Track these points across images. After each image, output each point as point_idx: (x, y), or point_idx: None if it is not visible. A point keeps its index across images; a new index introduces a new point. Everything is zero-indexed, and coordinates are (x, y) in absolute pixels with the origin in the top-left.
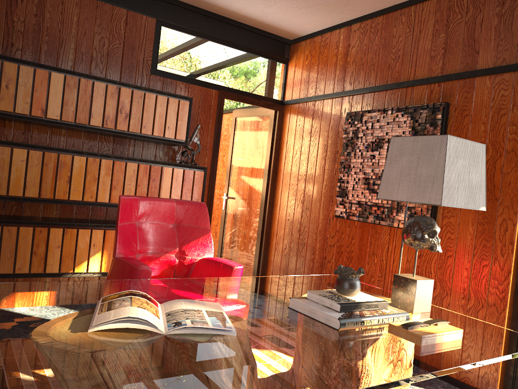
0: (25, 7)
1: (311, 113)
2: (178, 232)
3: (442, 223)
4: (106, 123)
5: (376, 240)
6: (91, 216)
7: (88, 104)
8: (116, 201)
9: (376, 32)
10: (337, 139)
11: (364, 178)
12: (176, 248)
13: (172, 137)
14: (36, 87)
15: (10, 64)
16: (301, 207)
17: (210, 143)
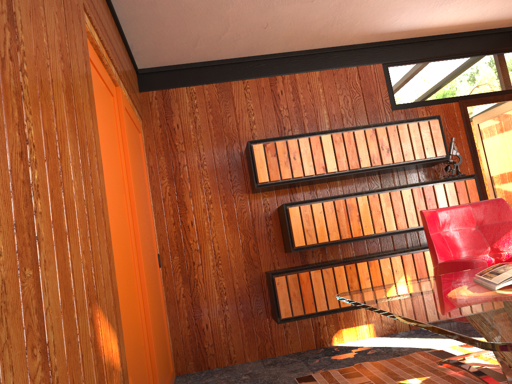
0: (284, 97)
1: None
2: (483, 232)
3: None
4: (374, 162)
5: None
6: (381, 248)
7: (354, 151)
8: (402, 227)
9: None
10: None
11: None
12: (487, 248)
13: (433, 155)
14: (314, 151)
15: (292, 140)
16: None
17: (466, 152)
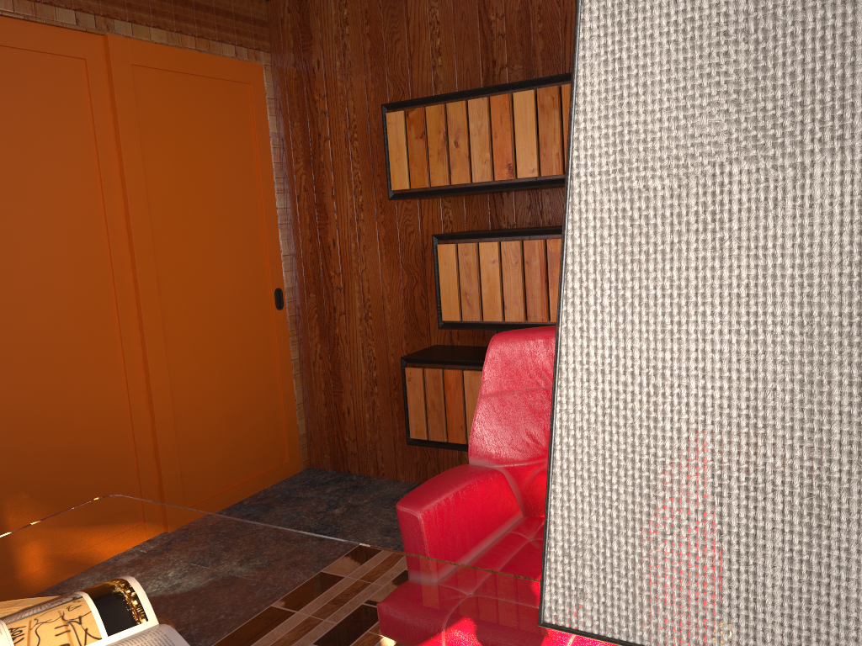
0: None
1: None
2: None
3: None
4: None
5: None
6: None
7: None
8: None
9: None
10: None
11: None
12: None
13: None
14: (494, 129)
15: (455, 105)
16: None
17: None
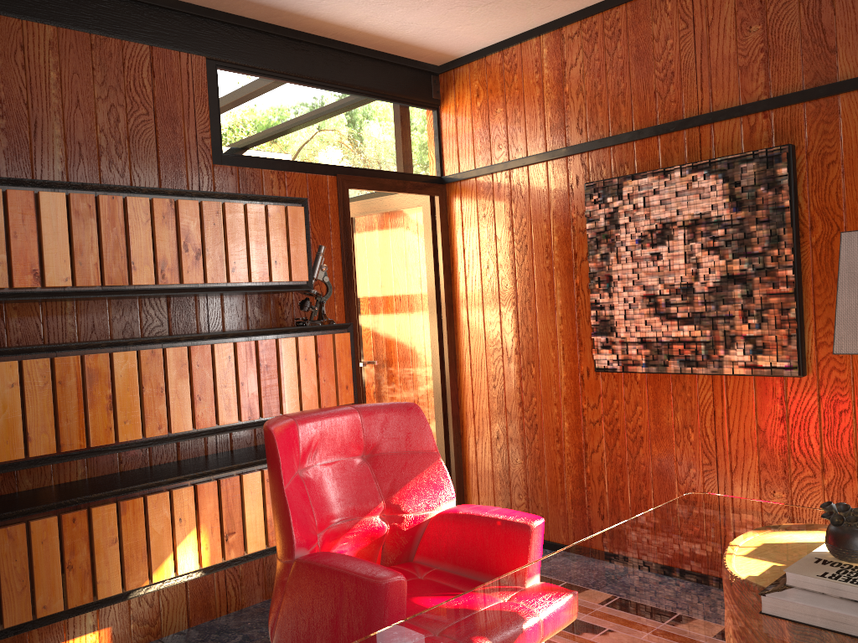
0: None
1: (506, 193)
2: (375, 469)
3: (818, 355)
4: (163, 275)
5: (687, 402)
6: (151, 459)
7: (122, 245)
8: (207, 424)
9: (616, 35)
10: (570, 233)
11: (647, 296)
12: (380, 503)
13: (286, 278)
14: (14, 228)
15: None
16: (517, 362)
17: (337, 274)
